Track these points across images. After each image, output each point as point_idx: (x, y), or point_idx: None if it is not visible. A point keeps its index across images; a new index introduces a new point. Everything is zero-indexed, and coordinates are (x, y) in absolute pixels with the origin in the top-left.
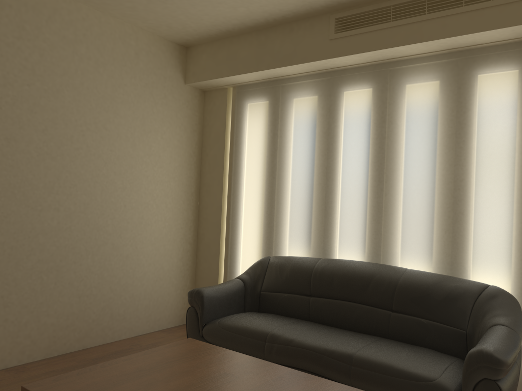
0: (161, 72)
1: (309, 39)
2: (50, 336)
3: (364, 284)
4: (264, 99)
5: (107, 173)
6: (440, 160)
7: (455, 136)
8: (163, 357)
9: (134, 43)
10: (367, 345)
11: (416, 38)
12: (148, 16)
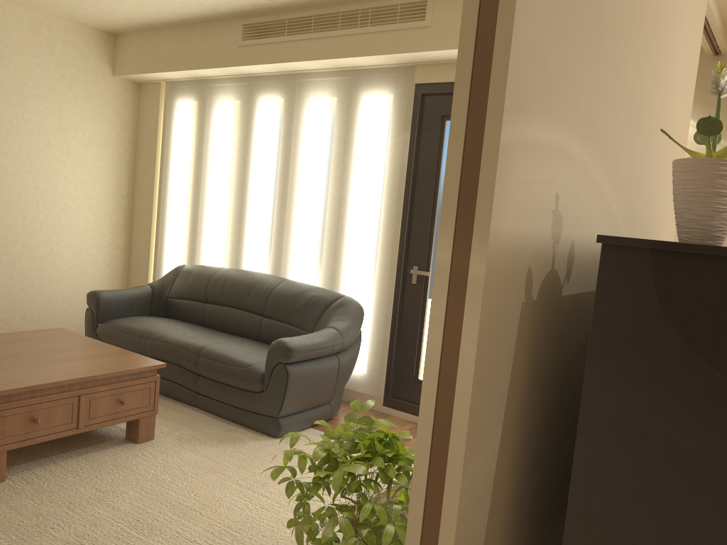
0: (83, 63)
1: (222, 43)
2: None
3: (246, 292)
4: (193, 99)
5: (15, 171)
6: (329, 177)
7: (341, 154)
8: (21, 337)
9: (47, 31)
10: (222, 342)
11: (303, 56)
12: (56, 6)
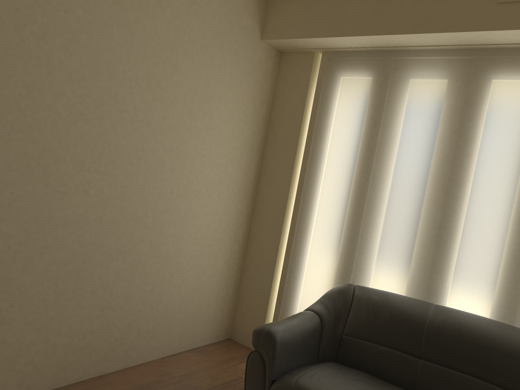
0: (236, 20)
1: None
2: (59, 361)
3: (510, 362)
4: (368, 73)
5: (155, 148)
6: None
7: None
8: None
9: None
10: None
11: None
12: None
